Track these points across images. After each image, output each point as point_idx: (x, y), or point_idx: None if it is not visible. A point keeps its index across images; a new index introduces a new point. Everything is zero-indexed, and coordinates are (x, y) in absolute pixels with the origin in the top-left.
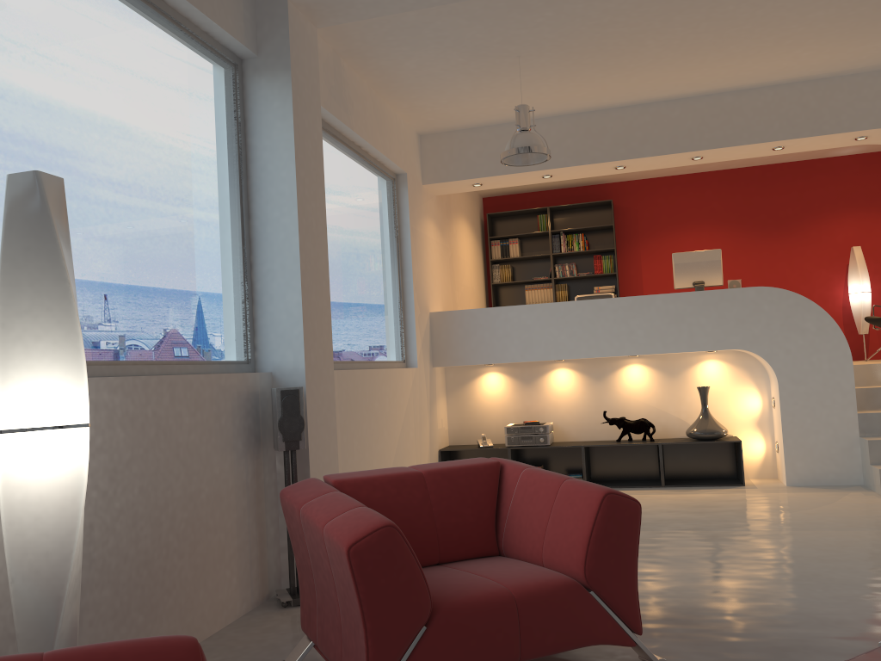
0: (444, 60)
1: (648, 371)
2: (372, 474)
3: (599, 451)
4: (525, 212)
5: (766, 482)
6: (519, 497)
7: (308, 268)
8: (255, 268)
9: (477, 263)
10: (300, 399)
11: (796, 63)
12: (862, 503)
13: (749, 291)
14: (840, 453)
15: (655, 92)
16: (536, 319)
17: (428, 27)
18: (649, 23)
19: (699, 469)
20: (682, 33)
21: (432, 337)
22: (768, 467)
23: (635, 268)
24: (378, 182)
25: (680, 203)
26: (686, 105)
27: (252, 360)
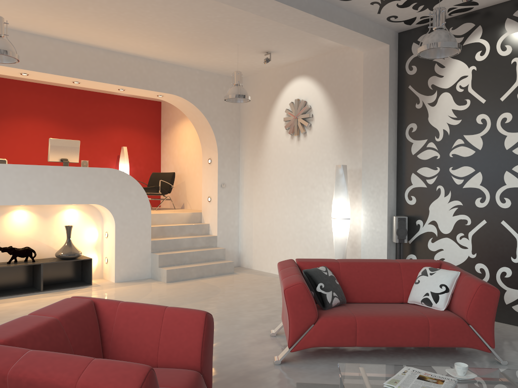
0: None
1: (29, 214)
2: (25, 327)
3: None
4: None
5: (100, 281)
6: (122, 323)
7: None
8: None
9: None
10: None
11: (147, 48)
12: (165, 289)
13: (104, 170)
14: (142, 262)
15: (63, 34)
16: None
17: None
18: None
19: (59, 277)
20: (112, 12)
21: None
22: (99, 272)
23: None
24: None
25: (26, 100)
26: (77, 48)
27: None
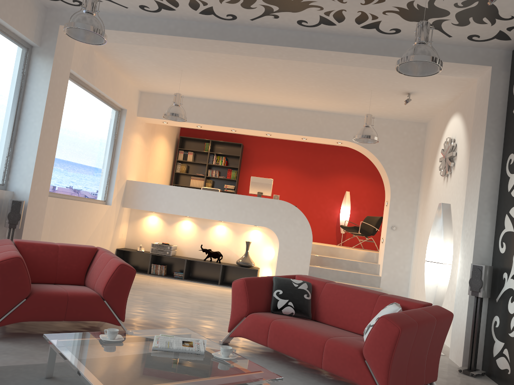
0: (146, 63)
1: (227, 229)
2: (35, 242)
3: (196, 263)
4: (199, 139)
5: None
6: (97, 263)
7: (43, 148)
8: (17, 142)
9: (168, 160)
10: (21, 206)
11: (312, 103)
12: None
13: (276, 201)
14: None
15: (252, 100)
16: (177, 194)
17: (135, 48)
18: (238, 72)
19: None
20: (255, 79)
21: (125, 192)
22: None
23: (247, 180)
24: (108, 111)
25: (275, 152)
26: (267, 109)
27: (5, 184)
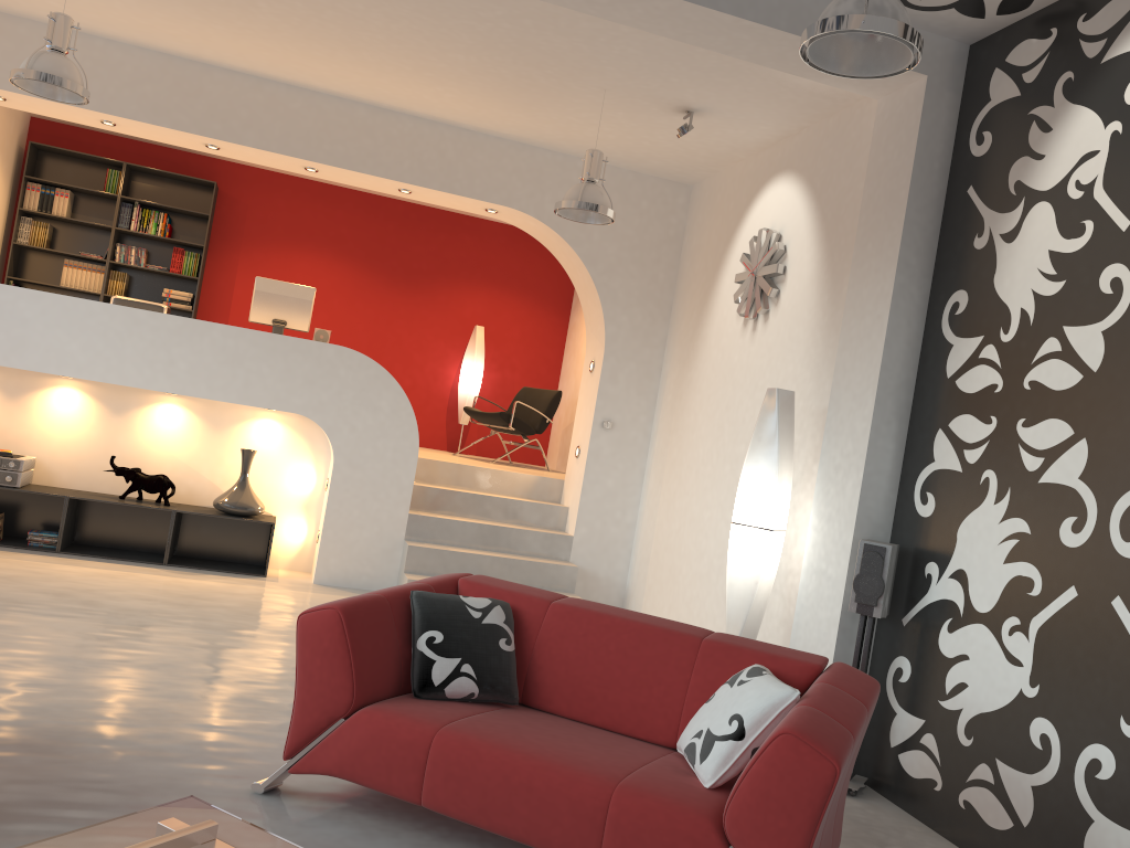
0: None
1: (187, 416)
2: None
3: (95, 506)
4: (91, 158)
5: (294, 575)
6: None
7: None
8: None
9: None
10: None
11: (438, 101)
12: None
13: (329, 348)
14: (381, 554)
15: (274, 69)
16: (40, 313)
17: None
18: None
19: (221, 549)
20: (304, 12)
21: None
22: (304, 558)
23: (227, 280)
24: None
25: (304, 215)
26: (312, 100)
27: None
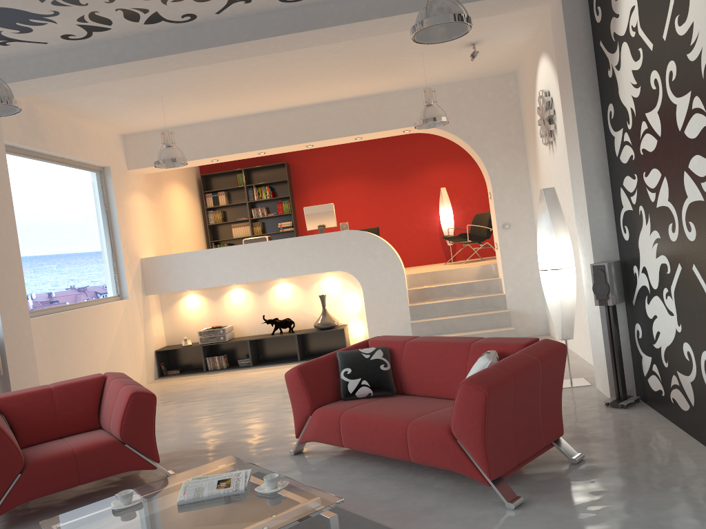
0: (110, 101)
1: (291, 286)
2: (19, 392)
3: (264, 341)
4: (228, 172)
5: None
6: (108, 396)
7: (0, 261)
8: None
9: (195, 212)
10: None
11: (352, 89)
12: None
13: (342, 233)
14: (401, 331)
15: (272, 106)
16: (211, 259)
17: (86, 88)
18: (236, 78)
19: (326, 347)
20: (263, 81)
21: (143, 275)
22: None
23: None
24: (84, 177)
25: (334, 161)
26: (297, 112)
27: None
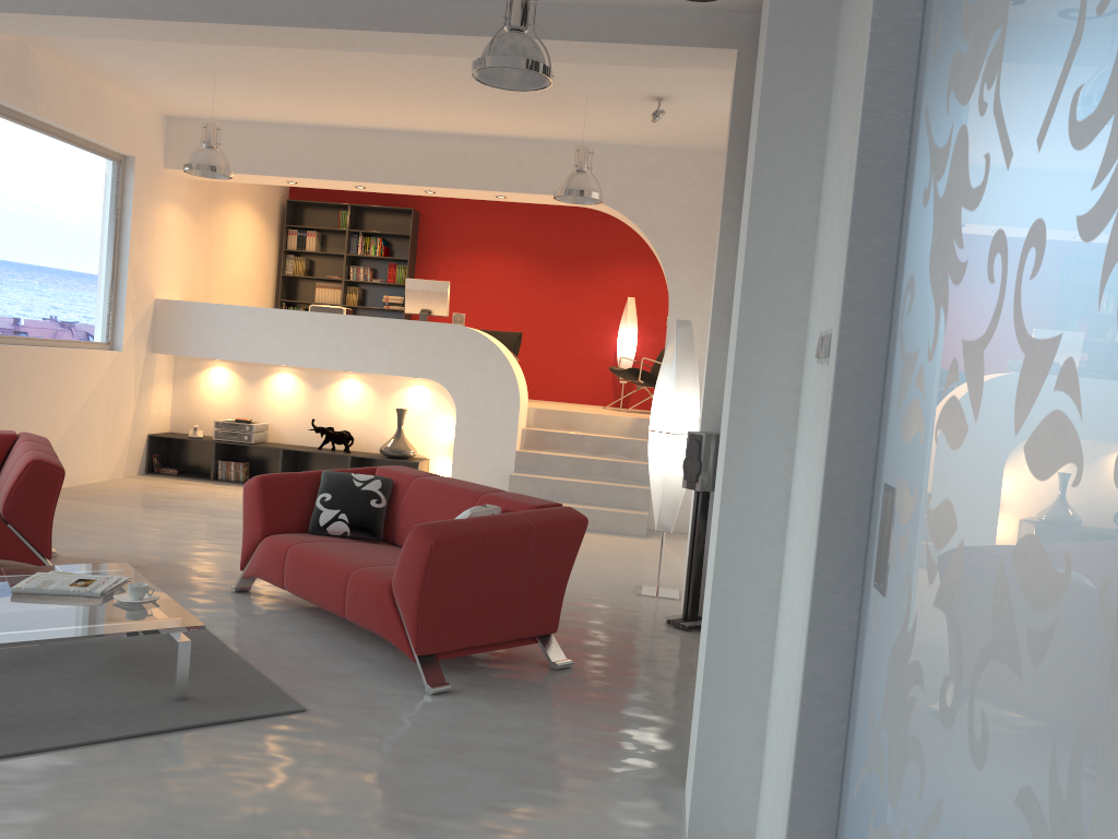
0: (141, 65)
1: (363, 387)
2: None
3: (308, 456)
4: (328, 204)
5: None
6: (10, 460)
7: None
8: None
9: (266, 251)
10: None
11: (498, 124)
12: None
13: (446, 327)
14: (497, 484)
15: (384, 123)
16: (255, 322)
17: (103, 39)
18: (320, 73)
19: None
20: (361, 85)
21: (155, 324)
22: None
23: None
24: (92, 164)
25: (485, 224)
26: (420, 140)
27: None
